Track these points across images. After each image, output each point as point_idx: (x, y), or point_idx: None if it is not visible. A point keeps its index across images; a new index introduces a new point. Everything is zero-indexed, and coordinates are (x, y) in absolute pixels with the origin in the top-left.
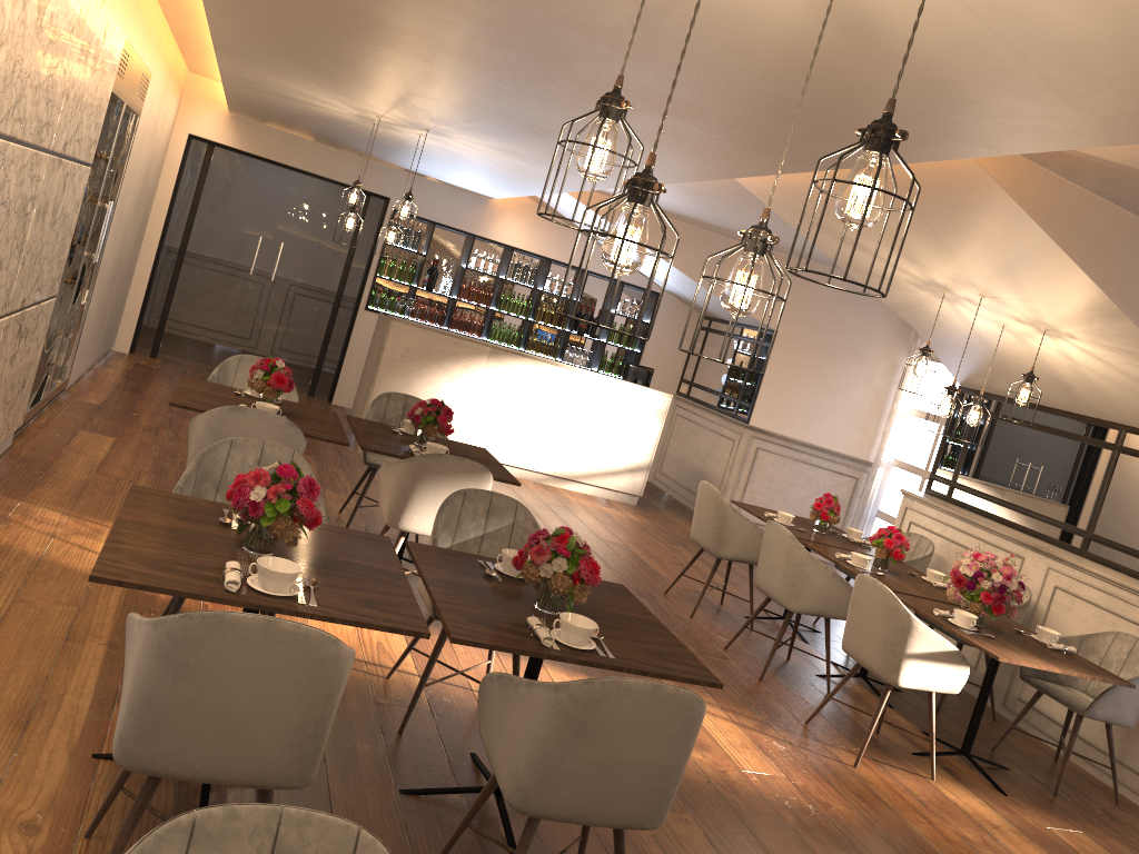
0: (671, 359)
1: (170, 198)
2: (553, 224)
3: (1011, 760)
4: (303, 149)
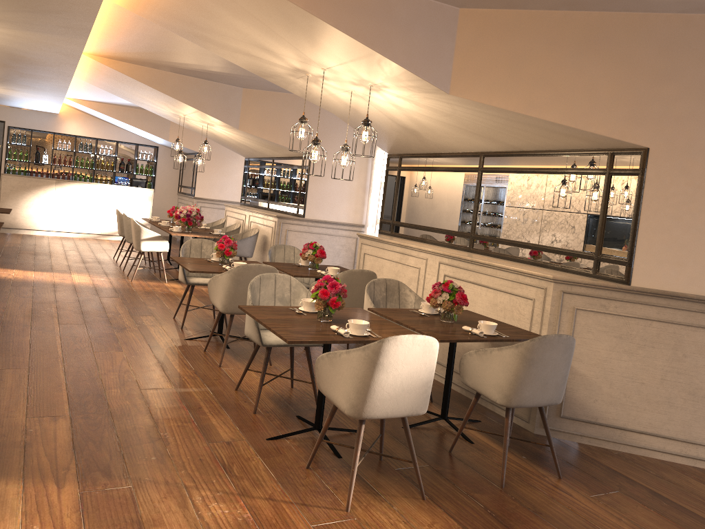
0: (171, 177)
1: None
2: (94, 121)
3: None
4: None
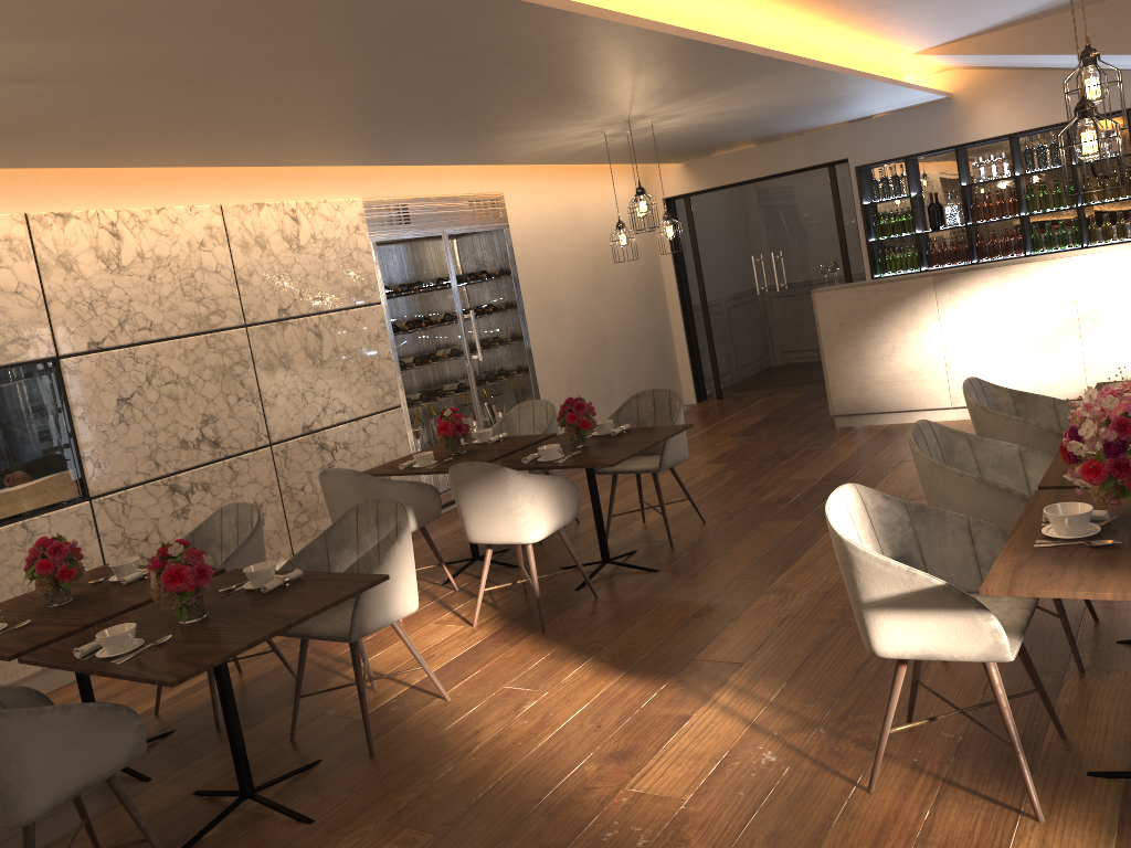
0: None
1: (671, 259)
2: (1046, 81)
3: None
4: (750, 159)
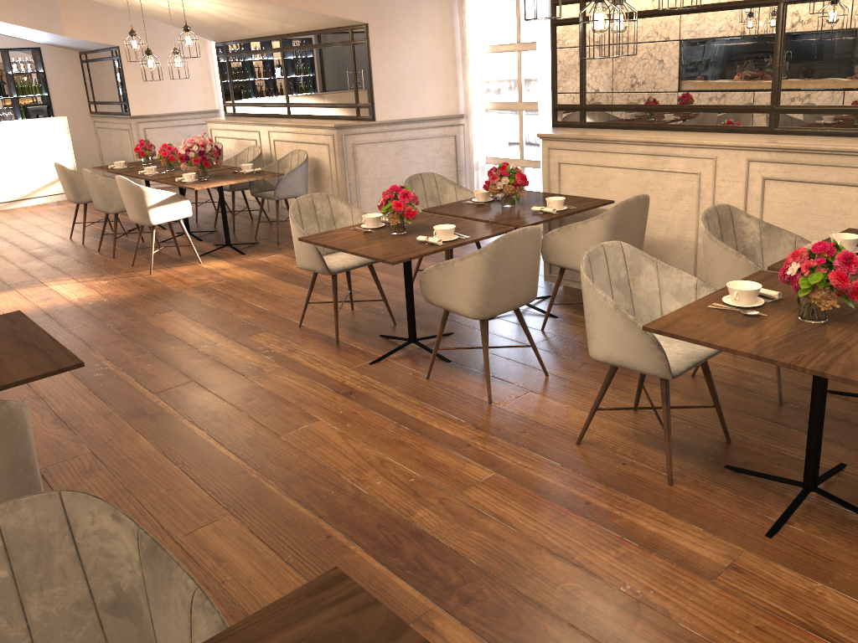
0: (74, 91)
1: None
2: None
3: (265, 238)
4: None
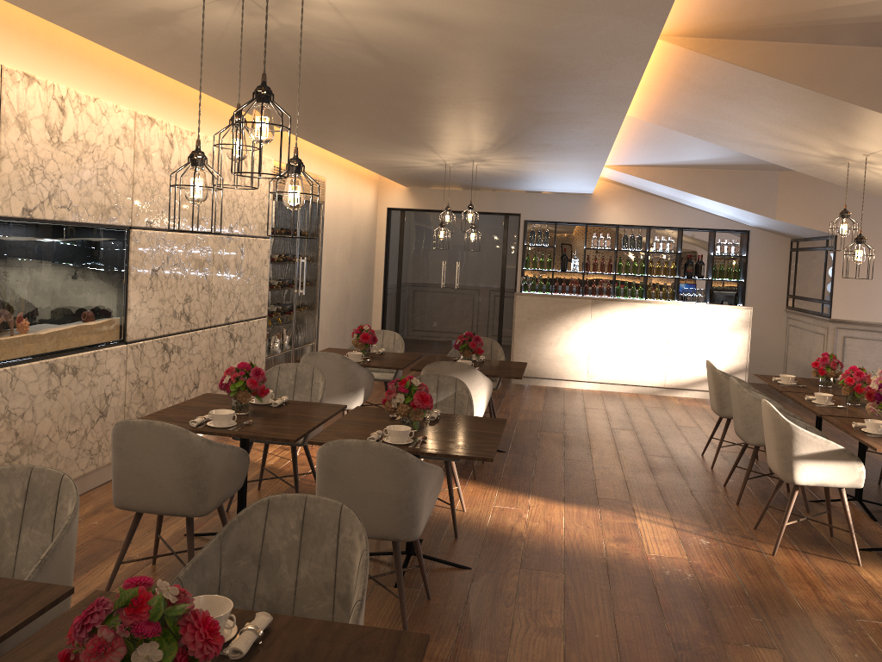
0: (773, 281)
1: (384, 250)
2: (644, 199)
3: None
4: (456, 197)
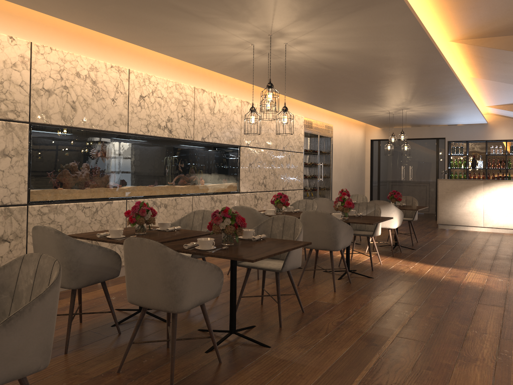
0: None
1: (369, 162)
2: None
3: None
4: (407, 131)
